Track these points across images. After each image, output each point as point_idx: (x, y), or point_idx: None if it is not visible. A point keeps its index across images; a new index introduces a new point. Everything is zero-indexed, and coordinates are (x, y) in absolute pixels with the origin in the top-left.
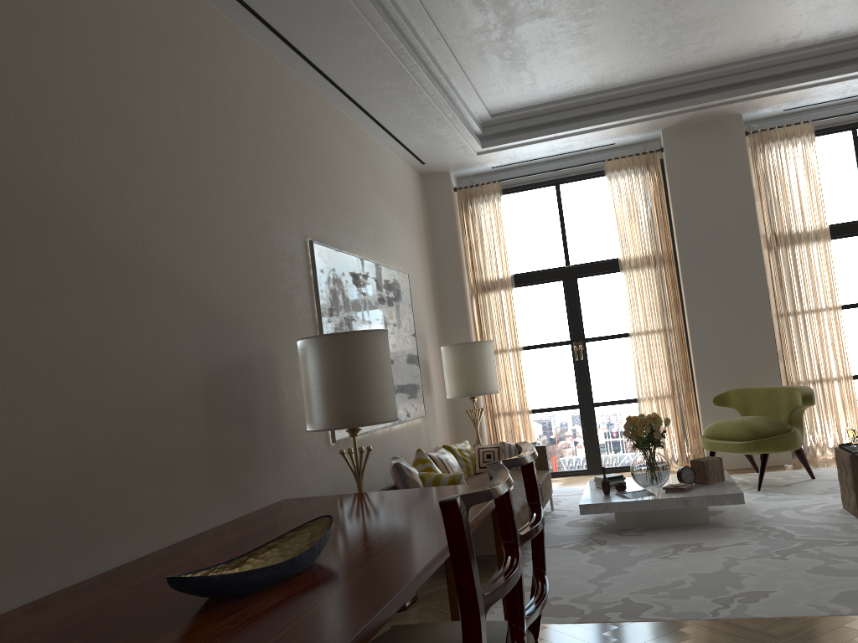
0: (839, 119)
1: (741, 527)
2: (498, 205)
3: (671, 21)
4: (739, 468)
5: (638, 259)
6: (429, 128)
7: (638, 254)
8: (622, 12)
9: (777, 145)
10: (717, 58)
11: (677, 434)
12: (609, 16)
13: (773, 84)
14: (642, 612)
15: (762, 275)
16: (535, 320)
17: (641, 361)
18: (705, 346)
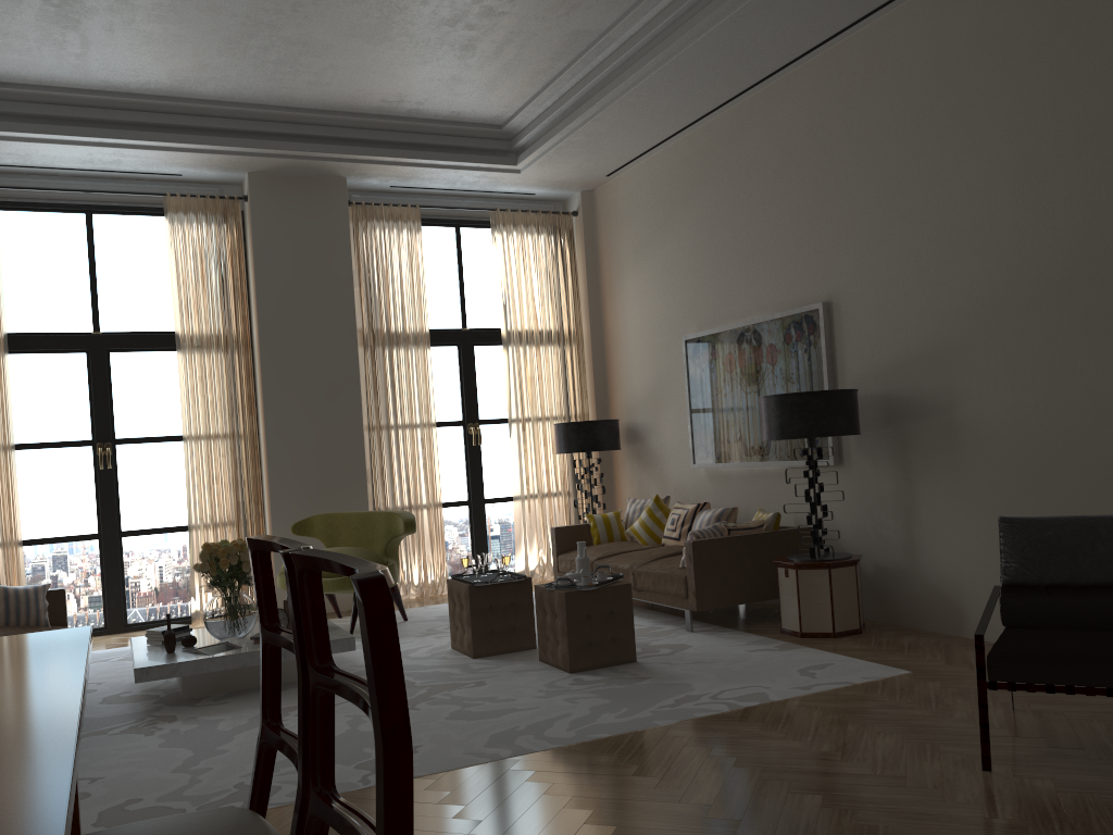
0: (445, 212)
1: None
2: None
3: (295, 34)
4: None
5: (204, 337)
6: None
7: (203, 330)
8: None
9: (382, 225)
10: (332, 100)
11: None
12: None
13: (389, 152)
14: (271, 796)
15: (357, 376)
16: (38, 406)
17: (198, 474)
18: (285, 459)
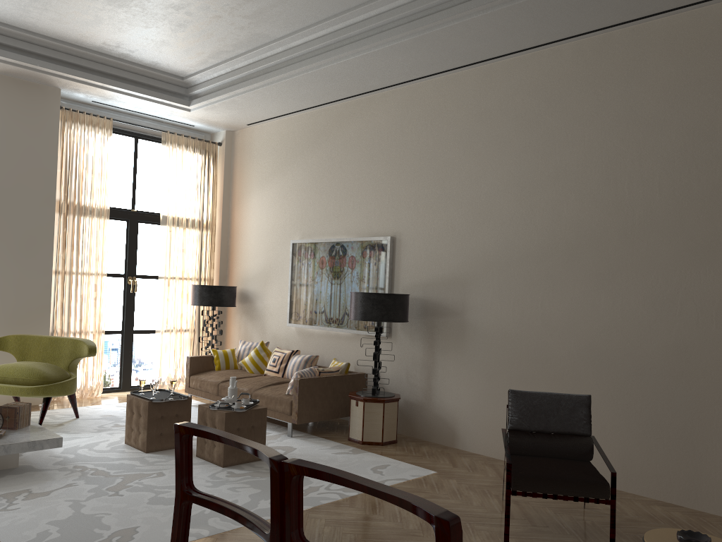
0: (129, 126)
1: (55, 468)
2: None
3: None
4: None
5: None
6: None
7: None
8: None
9: (83, 128)
10: (65, 34)
11: None
12: None
13: (100, 79)
14: None
15: (52, 235)
16: None
17: None
18: None
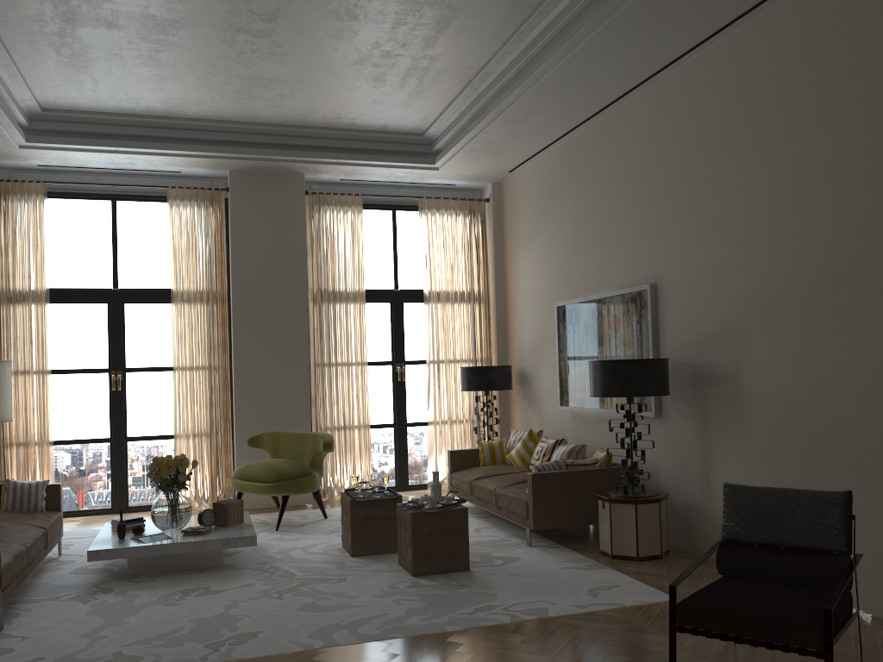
0: (384, 198)
1: (252, 567)
2: (41, 209)
3: (244, 72)
4: (265, 507)
5: (192, 294)
6: None
7: (192, 289)
8: (196, 49)
9: (331, 209)
10: (286, 118)
11: (211, 472)
12: (183, 49)
13: (333, 155)
14: None
15: (306, 326)
16: (71, 342)
17: (183, 397)
18: (248, 387)
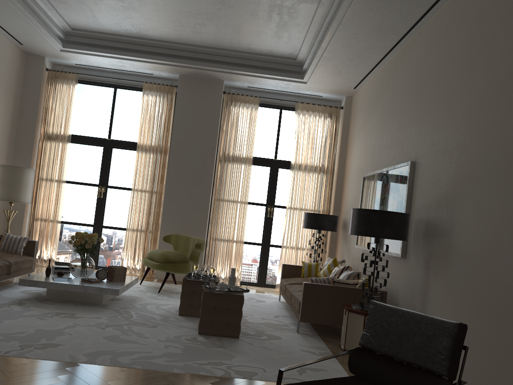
0: (275, 101)
1: (114, 309)
2: (72, 88)
3: (170, 6)
4: (171, 280)
5: (148, 146)
6: (13, 18)
7: (149, 143)
8: None
9: (238, 104)
10: (208, 41)
11: (143, 254)
12: None
13: (237, 68)
14: None
15: (211, 174)
16: (81, 166)
17: (134, 206)
18: (171, 206)
